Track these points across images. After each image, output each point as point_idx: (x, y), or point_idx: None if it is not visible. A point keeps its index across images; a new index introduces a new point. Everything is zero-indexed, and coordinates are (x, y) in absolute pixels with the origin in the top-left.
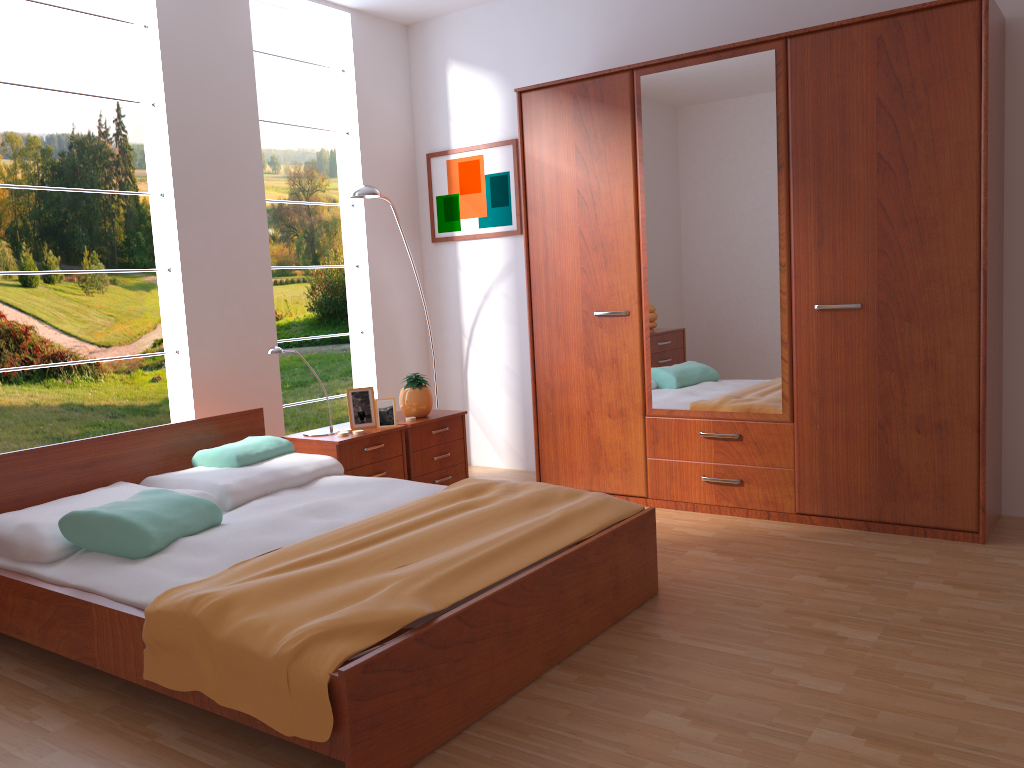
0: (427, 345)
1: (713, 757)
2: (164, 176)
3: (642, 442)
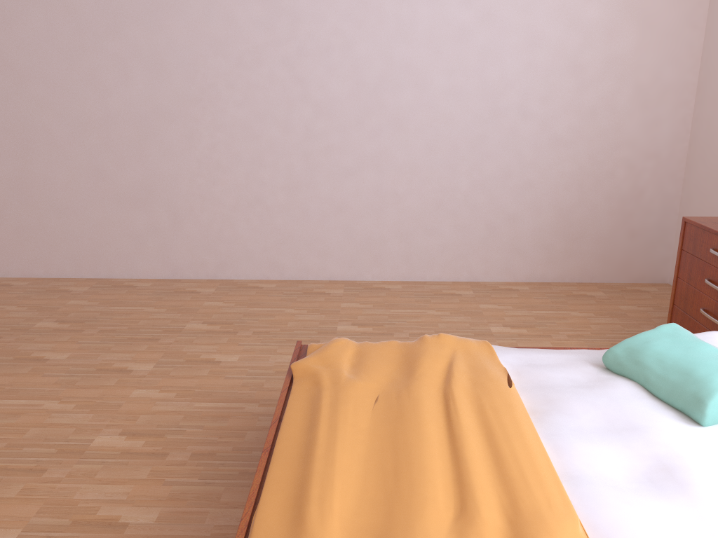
0: None
1: (100, 493)
2: None
3: None
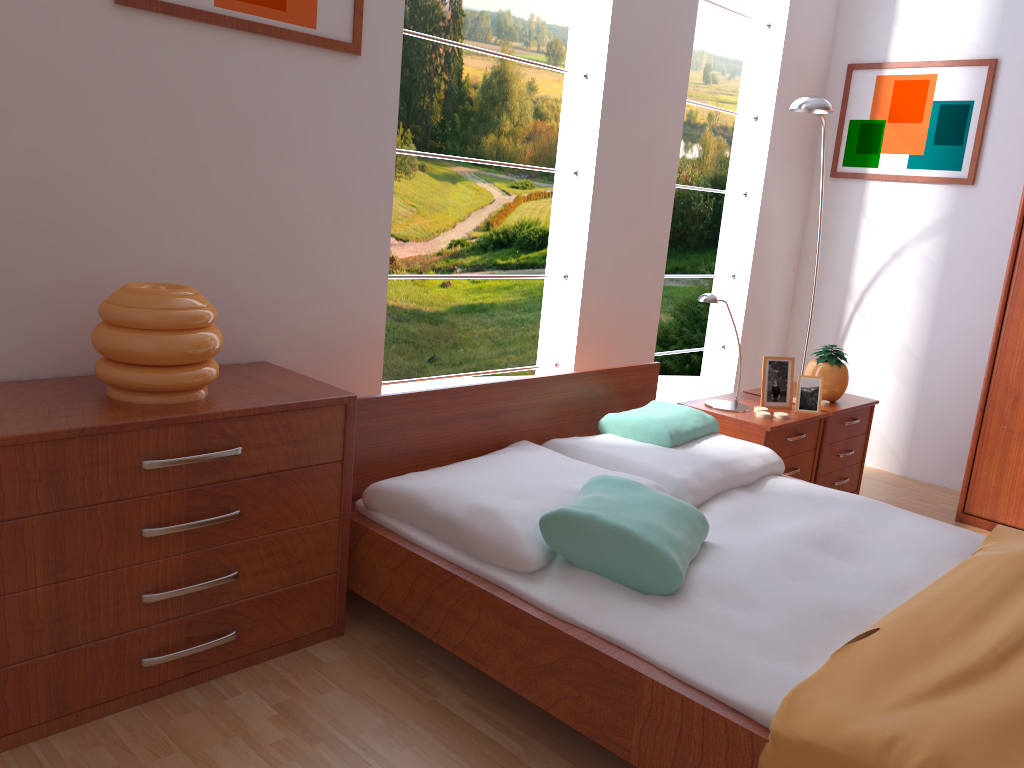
0: (792, 301)
1: None
2: (594, 52)
3: None
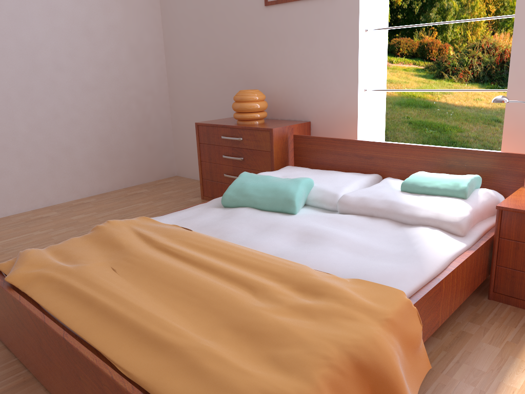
0: None
1: None
2: None
3: None
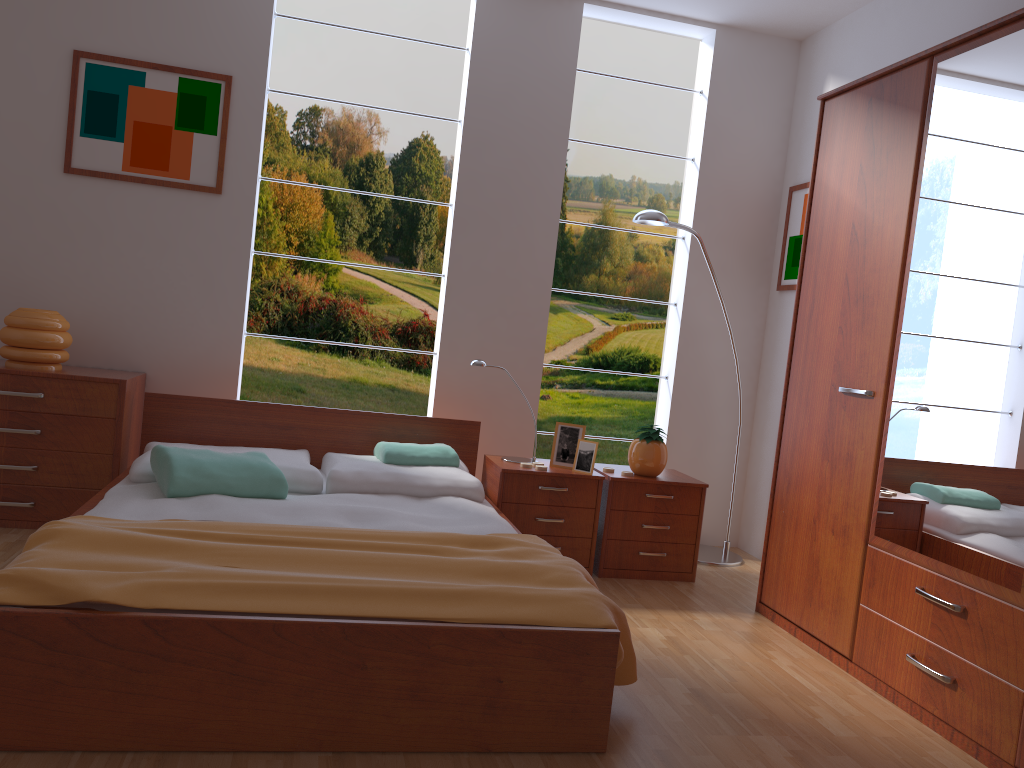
0: (753, 409)
1: None
2: (454, 188)
3: (857, 579)
